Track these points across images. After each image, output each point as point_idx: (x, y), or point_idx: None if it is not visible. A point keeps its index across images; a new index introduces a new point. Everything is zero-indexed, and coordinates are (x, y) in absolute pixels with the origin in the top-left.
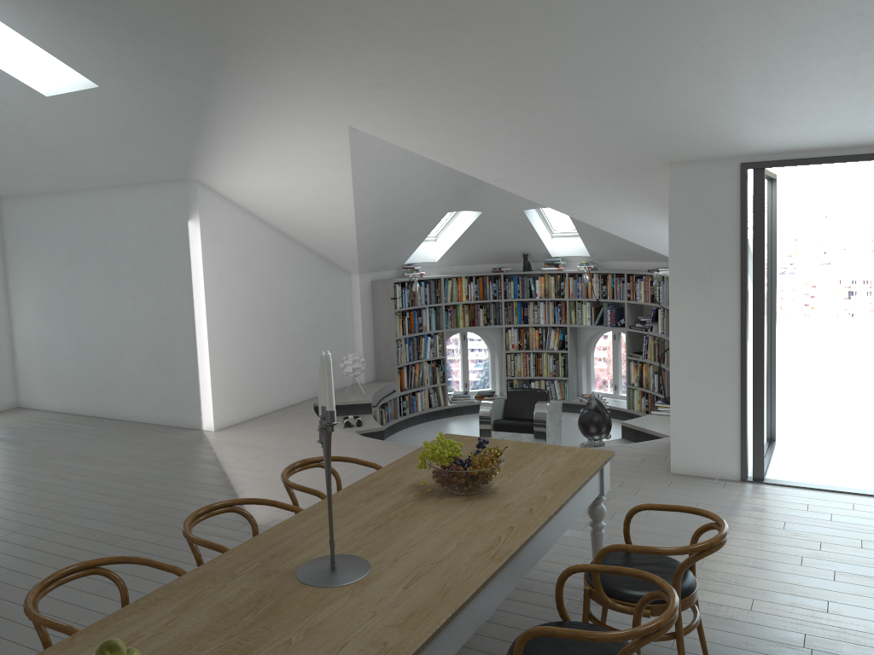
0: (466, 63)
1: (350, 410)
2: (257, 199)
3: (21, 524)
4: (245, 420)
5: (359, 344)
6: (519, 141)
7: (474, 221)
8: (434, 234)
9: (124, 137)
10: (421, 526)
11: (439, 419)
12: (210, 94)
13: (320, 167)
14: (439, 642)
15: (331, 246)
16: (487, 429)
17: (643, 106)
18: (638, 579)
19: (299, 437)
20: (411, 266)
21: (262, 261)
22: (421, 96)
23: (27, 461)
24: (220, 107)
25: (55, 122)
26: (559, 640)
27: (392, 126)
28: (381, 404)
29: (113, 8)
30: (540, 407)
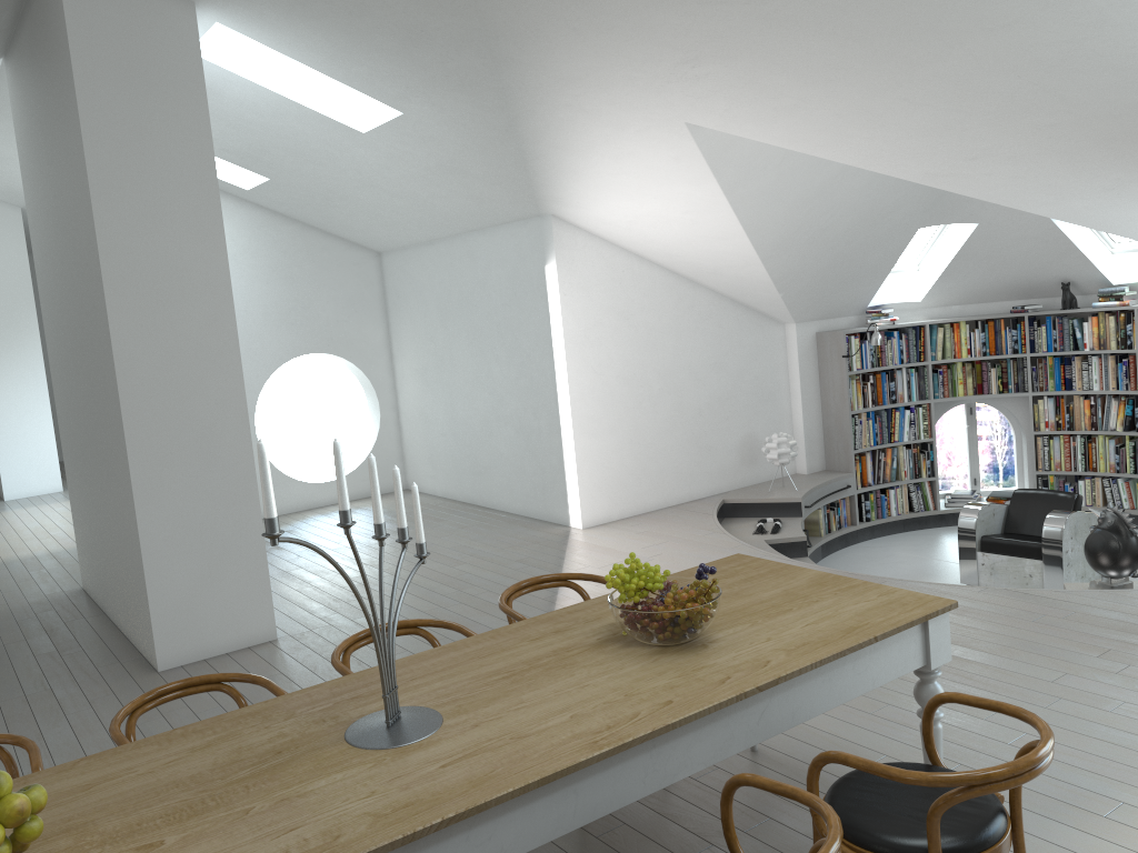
0: (792, 8)
1: (771, 511)
2: (626, 231)
3: (323, 622)
4: (625, 518)
5: (799, 421)
6: (924, 112)
7: (969, 238)
8: (914, 262)
9: (455, 170)
10: (557, 683)
11: (925, 529)
12: (512, 104)
13: (678, 183)
14: (443, 850)
15: (742, 287)
16: (970, 548)
17: (1100, 26)
18: (893, 813)
19: (674, 543)
20: (877, 309)
21: (646, 312)
22: (755, 67)
23: (374, 552)
24: (530, 119)
25: (385, 161)
26: None
27: (738, 115)
28: (830, 504)
29: (370, 18)
30: (1054, 520)
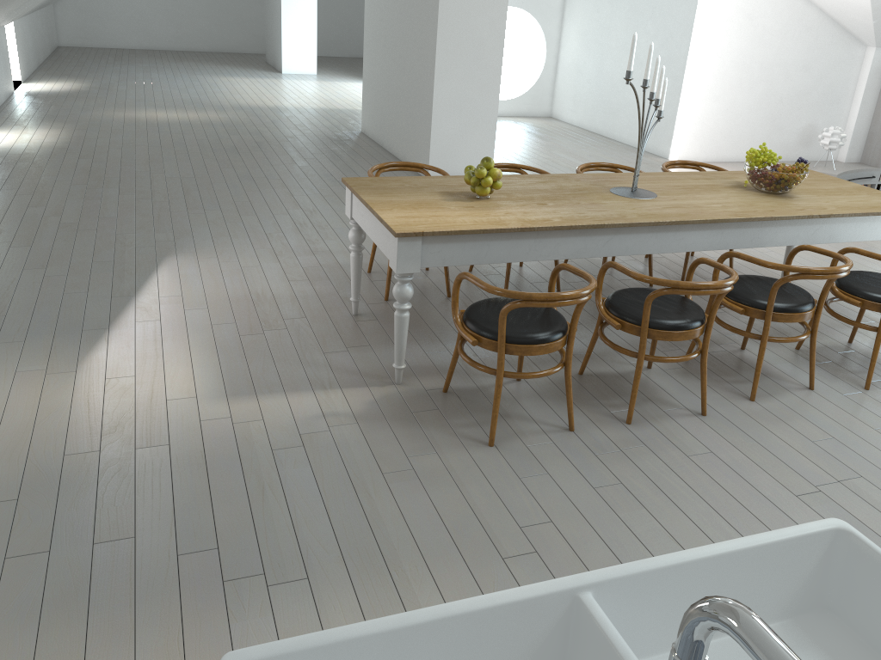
0: None
1: None
2: None
3: None
4: (707, 162)
5: (852, 122)
6: None
7: None
8: None
9: None
10: (711, 195)
11: None
12: None
13: None
14: (664, 236)
15: (845, 11)
16: None
17: None
18: (870, 285)
19: None
20: None
21: (766, 17)
22: None
23: (537, 148)
24: None
25: None
26: (763, 283)
27: None
28: None
29: None
30: None
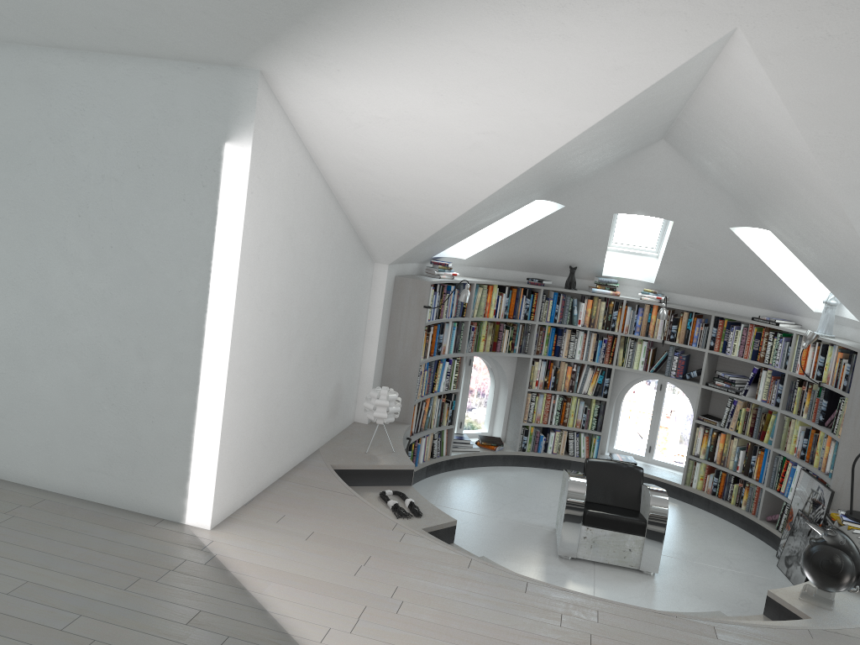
0: None
1: (381, 479)
2: (348, 128)
3: None
4: (247, 502)
5: (370, 367)
6: None
7: (547, 216)
8: None
9: None
10: None
11: (438, 473)
12: None
13: (552, 97)
14: None
15: (393, 222)
16: (576, 522)
17: None
18: None
19: (383, 559)
20: (444, 262)
21: (305, 232)
22: None
23: None
24: None
25: None
26: None
27: (827, 49)
28: None
29: None
30: (658, 499)
